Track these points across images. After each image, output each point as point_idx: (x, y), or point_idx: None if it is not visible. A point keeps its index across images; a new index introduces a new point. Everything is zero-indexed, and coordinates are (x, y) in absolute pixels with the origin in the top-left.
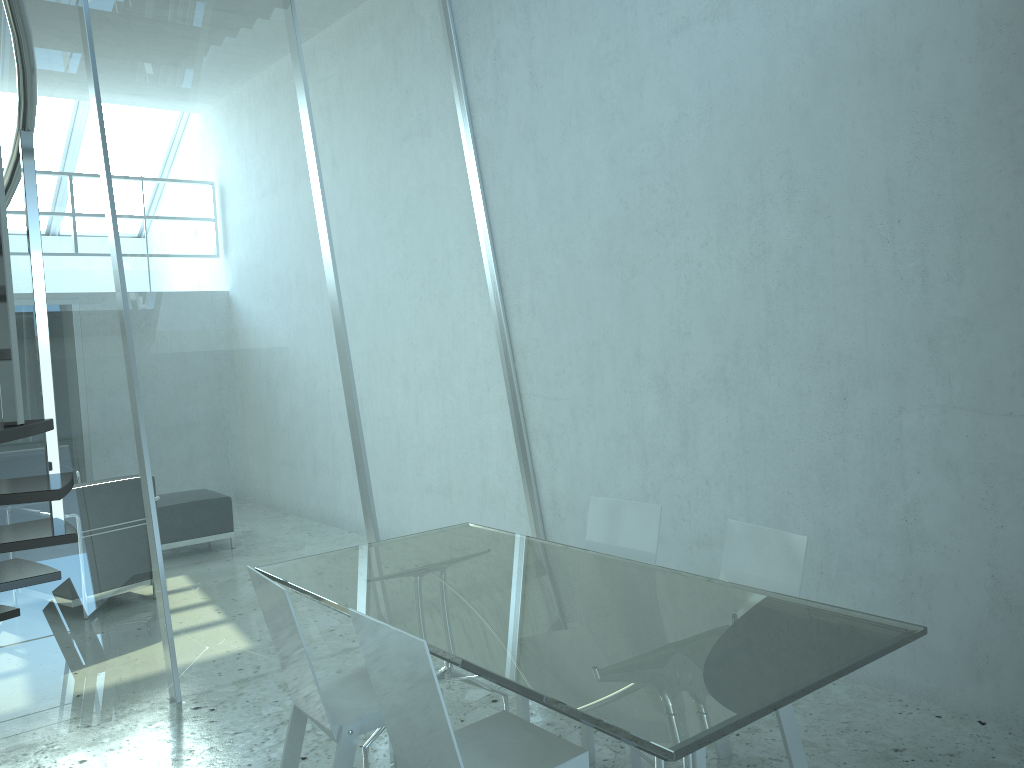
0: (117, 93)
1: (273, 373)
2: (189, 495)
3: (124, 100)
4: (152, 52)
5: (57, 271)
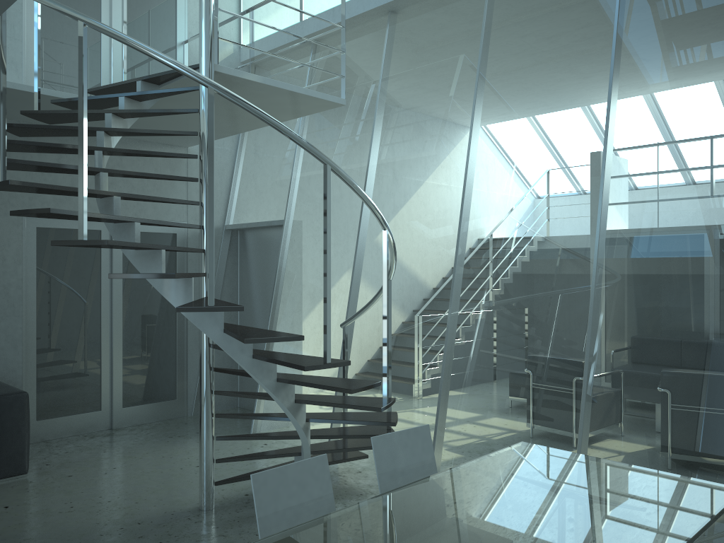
0: (624, 85)
1: (706, 300)
2: (611, 387)
3: (627, 88)
4: (657, 43)
5: (560, 219)
